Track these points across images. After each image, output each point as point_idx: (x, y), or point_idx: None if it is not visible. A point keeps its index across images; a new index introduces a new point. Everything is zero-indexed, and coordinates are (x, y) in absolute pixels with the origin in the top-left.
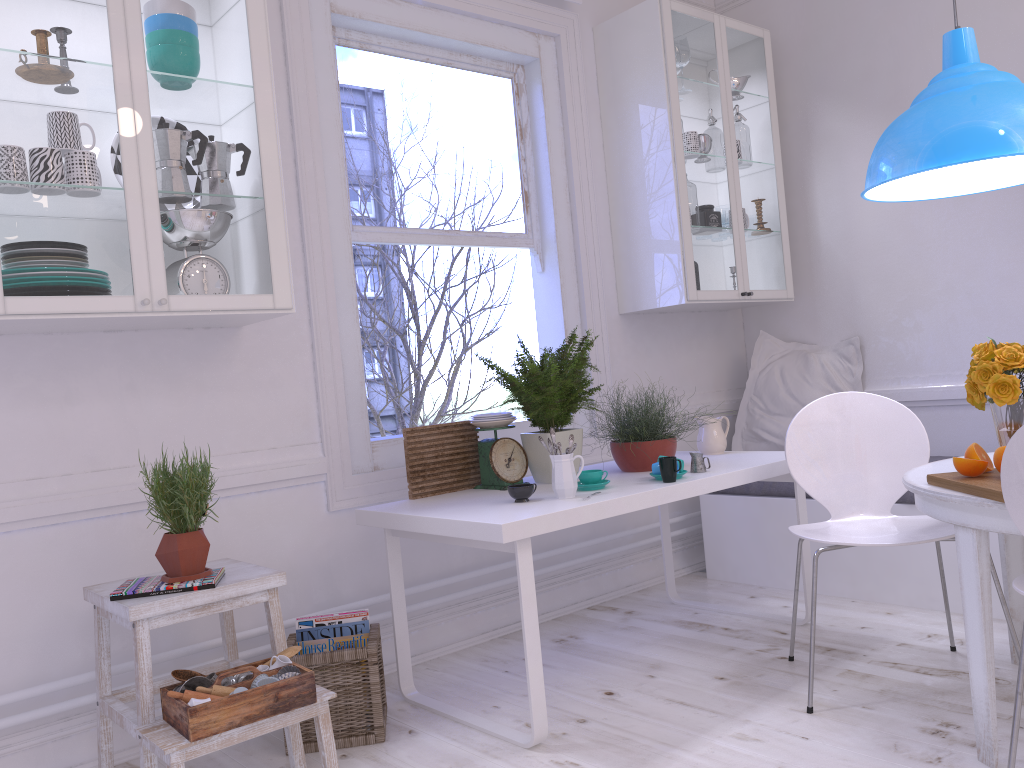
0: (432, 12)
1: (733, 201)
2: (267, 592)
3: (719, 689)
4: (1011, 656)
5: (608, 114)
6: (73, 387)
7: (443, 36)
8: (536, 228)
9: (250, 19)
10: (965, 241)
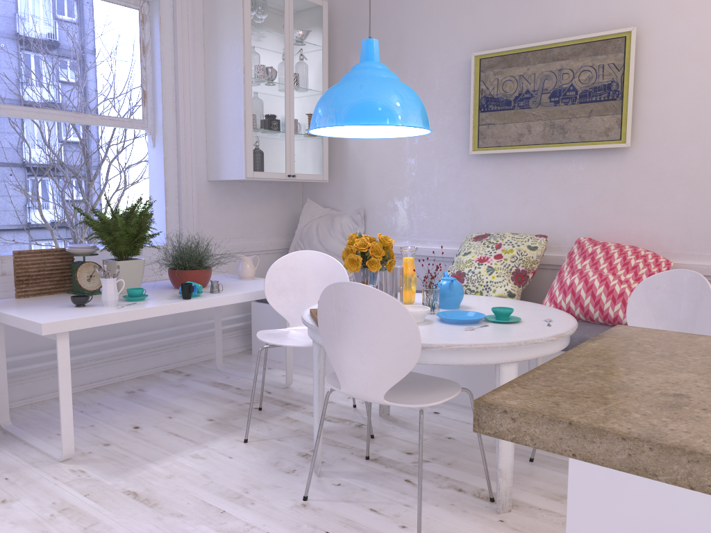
0: None
1: (288, 114)
2: None
3: (204, 426)
4: (379, 412)
5: (208, 44)
6: None
7: None
8: (151, 117)
9: None
10: (423, 158)
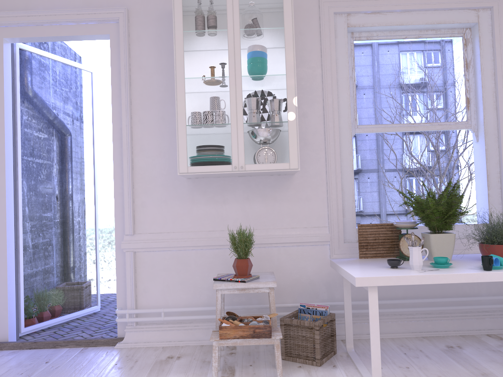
0: (405, 13)
1: None
2: (269, 288)
3: None
4: None
5: None
6: (226, 197)
7: (411, 24)
8: (473, 117)
9: (286, 46)
10: None
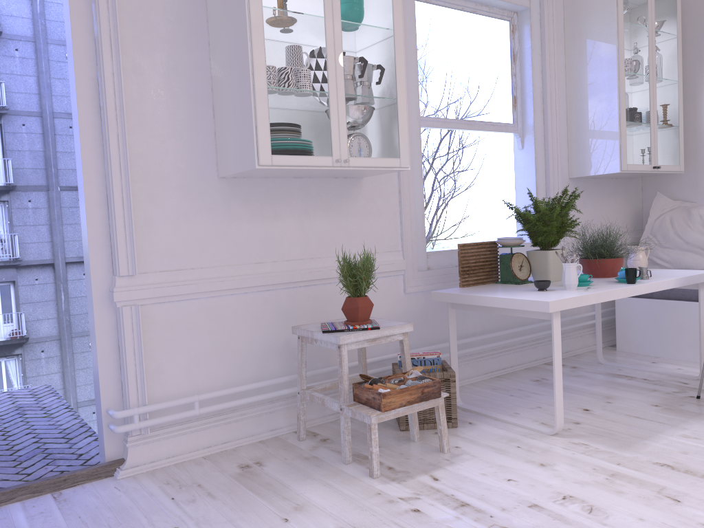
0: None
1: (651, 105)
2: (402, 334)
3: (657, 411)
4: None
5: (570, 45)
6: (278, 210)
7: None
8: (519, 120)
9: None
10: None
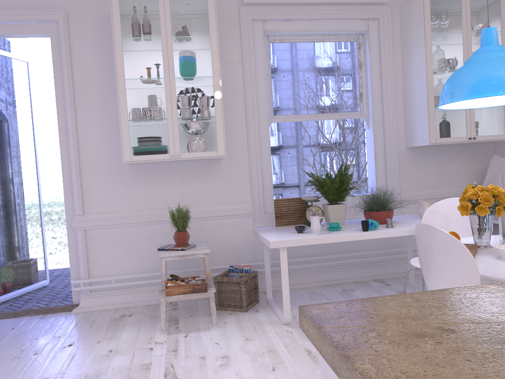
0: (311, 21)
1: None
2: (204, 254)
3: None
4: None
5: (404, 52)
6: (164, 180)
7: (316, 31)
8: (365, 109)
9: (212, 52)
10: None
